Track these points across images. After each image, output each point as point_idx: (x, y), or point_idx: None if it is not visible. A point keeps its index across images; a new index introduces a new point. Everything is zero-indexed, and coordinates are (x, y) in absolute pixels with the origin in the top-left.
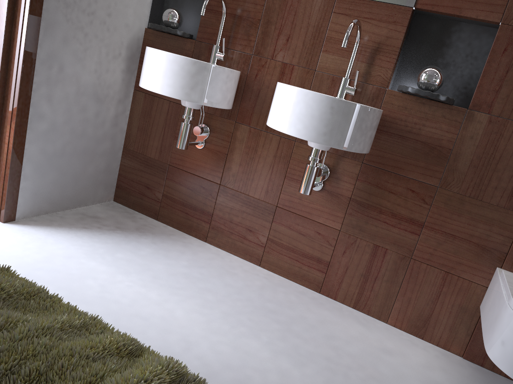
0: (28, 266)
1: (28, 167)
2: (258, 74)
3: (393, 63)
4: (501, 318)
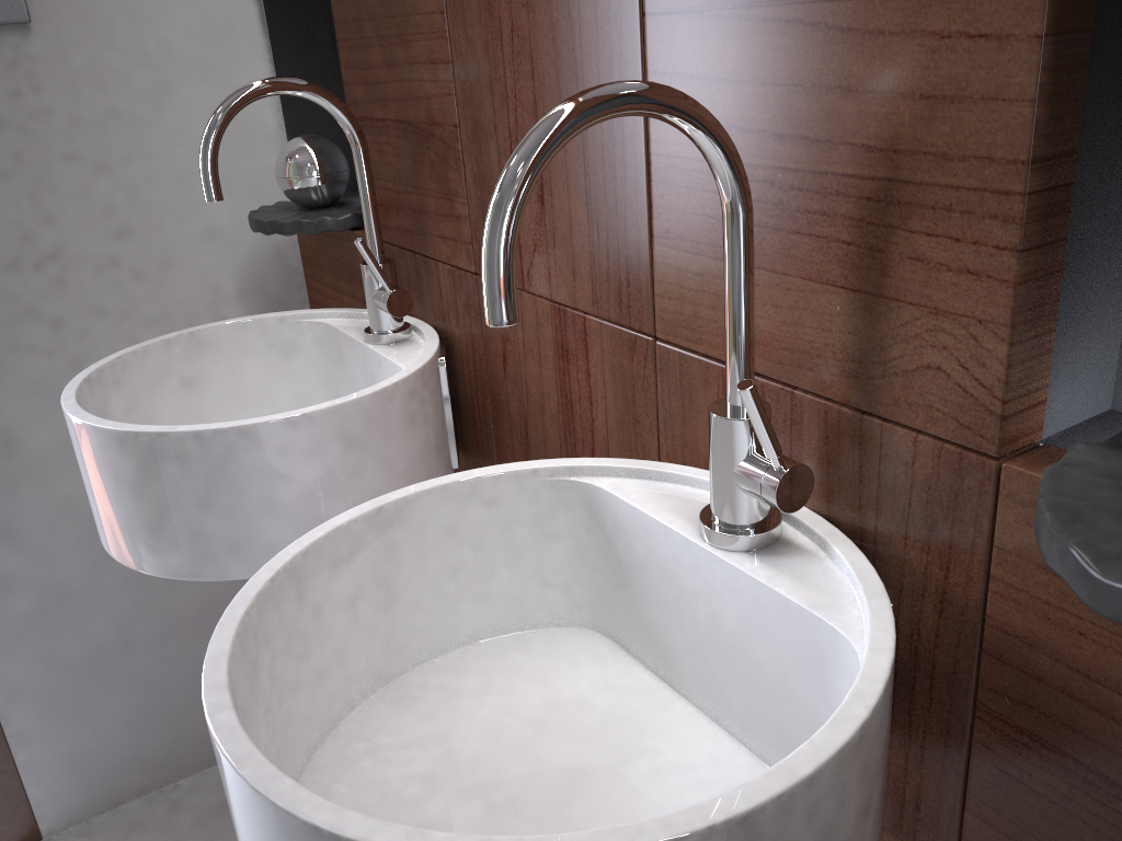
0: None
1: (22, 712)
2: (508, 355)
3: (1003, 281)
4: None
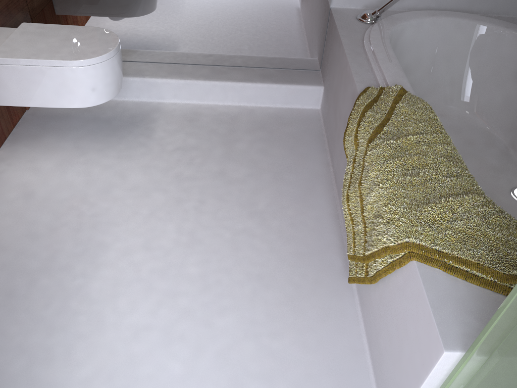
0: None
1: None
2: None
3: None
4: (74, 79)
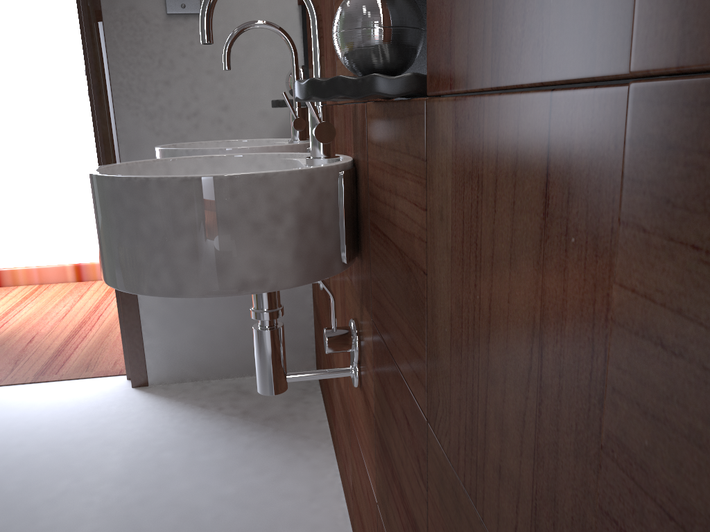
0: (53, 444)
1: (150, 320)
2: None
3: None
4: None
